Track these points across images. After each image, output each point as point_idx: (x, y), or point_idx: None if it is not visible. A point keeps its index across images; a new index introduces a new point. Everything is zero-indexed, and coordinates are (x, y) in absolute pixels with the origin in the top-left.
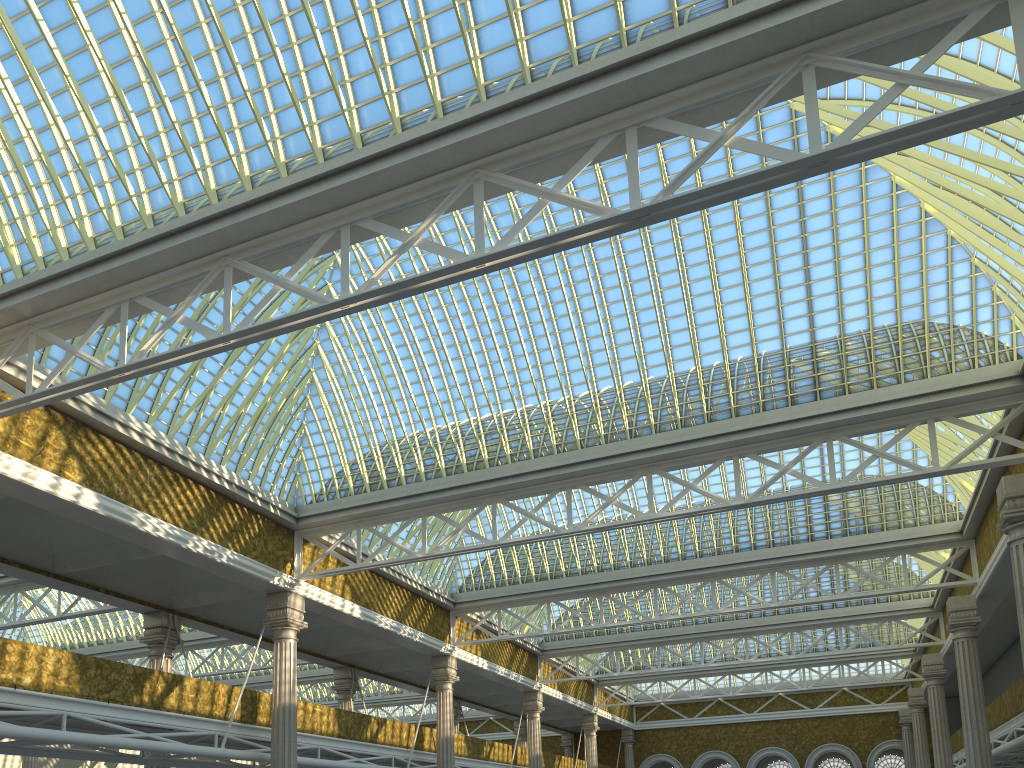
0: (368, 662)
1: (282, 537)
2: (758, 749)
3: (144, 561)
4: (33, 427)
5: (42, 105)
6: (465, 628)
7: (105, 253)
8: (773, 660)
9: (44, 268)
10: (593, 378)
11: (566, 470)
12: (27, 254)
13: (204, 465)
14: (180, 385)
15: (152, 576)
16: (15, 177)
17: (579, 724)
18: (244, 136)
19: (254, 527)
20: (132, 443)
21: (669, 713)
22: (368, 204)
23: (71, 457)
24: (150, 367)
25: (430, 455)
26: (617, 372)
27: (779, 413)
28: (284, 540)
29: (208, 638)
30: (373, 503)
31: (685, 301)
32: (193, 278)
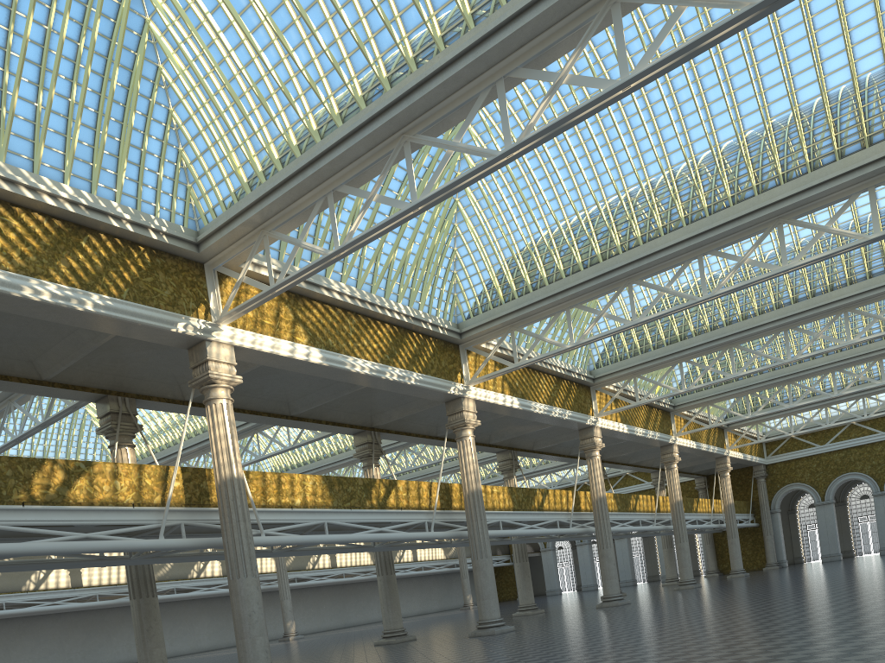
0: (523, 443)
1: (450, 352)
2: None
3: (350, 394)
4: (269, 308)
5: (245, 44)
6: (604, 399)
7: (312, 158)
8: None
9: (265, 180)
10: (716, 143)
11: (696, 240)
12: (250, 172)
13: (387, 306)
14: None
15: (356, 404)
16: (233, 110)
17: (711, 467)
18: (404, 22)
19: (429, 349)
20: (335, 302)
21: (800, 444)
22: (517, 55)
23: (297, 325)
24: (358, 244)
25: (567, 253)
26: (740, 131)
27: None
28: (452, 355)
29: (392, 444)
30: (522, 308)
31: (810, 40)
32: (379, 160)
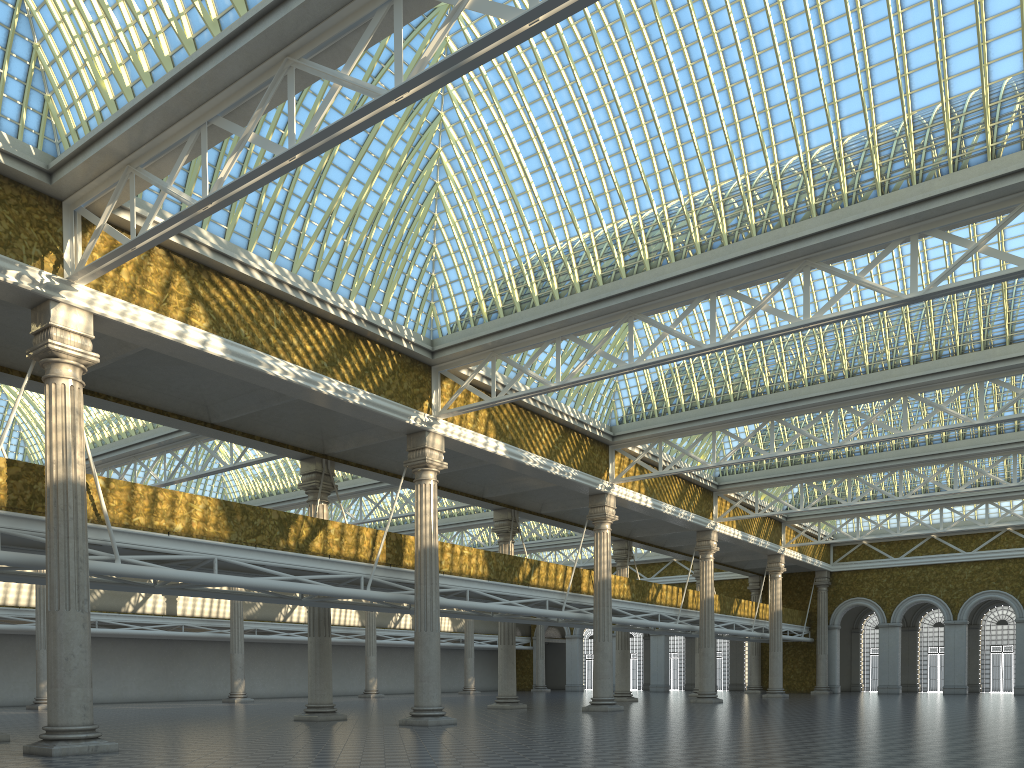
0: (528, 503)
1: (418, 374)
2: (975, 593)
3: (289, 407)
4: (157, 275)
5: None
6: (626, 464)
7: (176, 72)
8: (987, 489)
9: (133, 99)
10: (742, 154)
11: (708, 273)
12: (117, 86)
13: (329, 301)
14: (297, 215)
15: (301, 422)
16: None
17: (767, 566)
18: None
19: (388, 365)
20: (255, 283)
21: (871, 553)
22: None
23: (196, 303)
24: (228, 196)
25: (563, 269)
26: (771, 142)
27: (974, 172)
28: (420, 377)
29: (378, 483)
30: (505, 330)
31: (852, 34)
32: (261, 88)
